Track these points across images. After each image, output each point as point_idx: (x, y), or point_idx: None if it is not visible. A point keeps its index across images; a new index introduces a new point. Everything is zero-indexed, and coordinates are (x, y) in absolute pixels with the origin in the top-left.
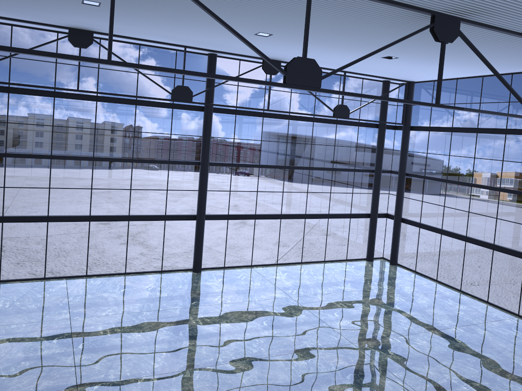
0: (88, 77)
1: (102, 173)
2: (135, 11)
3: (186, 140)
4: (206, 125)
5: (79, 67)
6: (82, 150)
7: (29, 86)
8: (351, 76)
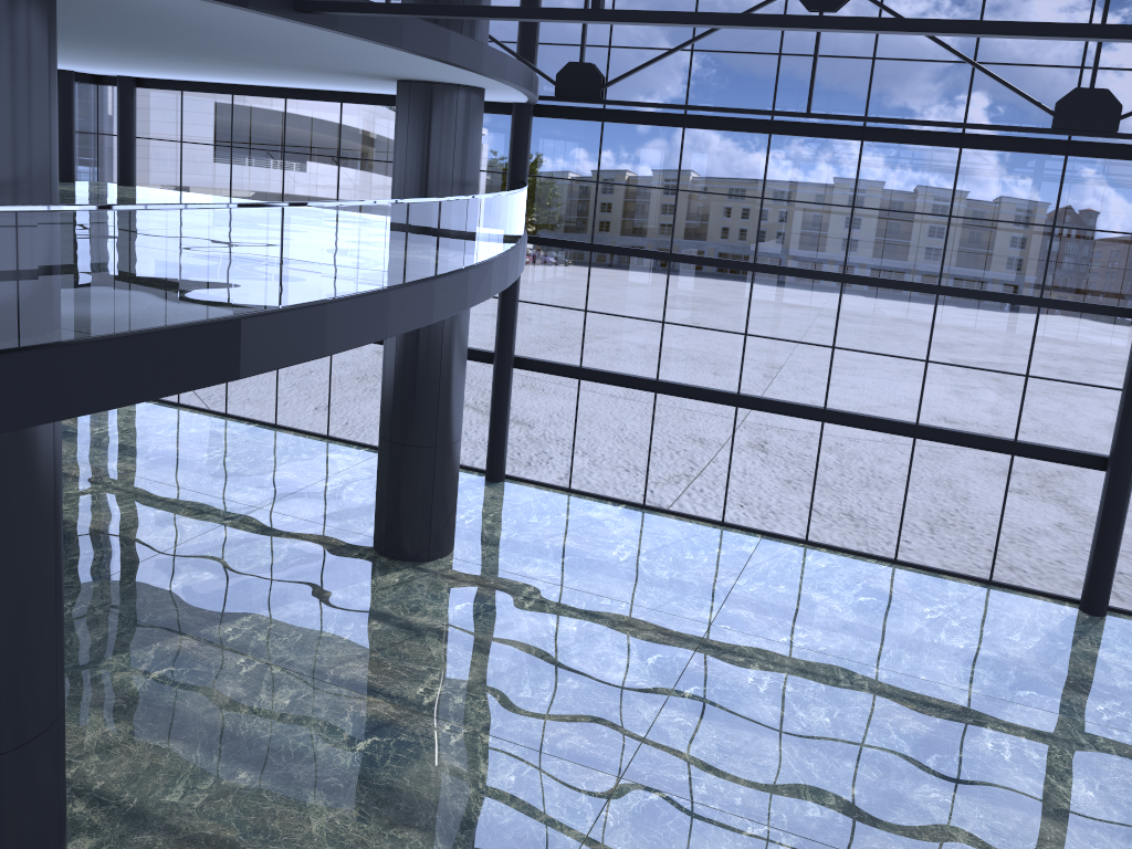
0: (1010, 96)
1: (1016, 321)
2: None
3: None
4: None
5: (814, 59)
6: (975, 264)
7: (709, 110)
8: None
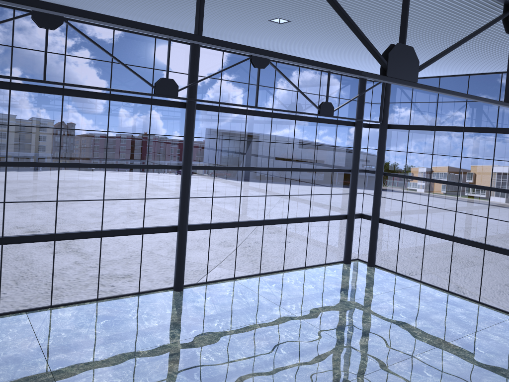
0: (1, 68)
1: (19, 174)
2: None
3: (113, 137)
4: (189, 124)
5: (46, 53)
6: None
7: None
8: (331, 72)
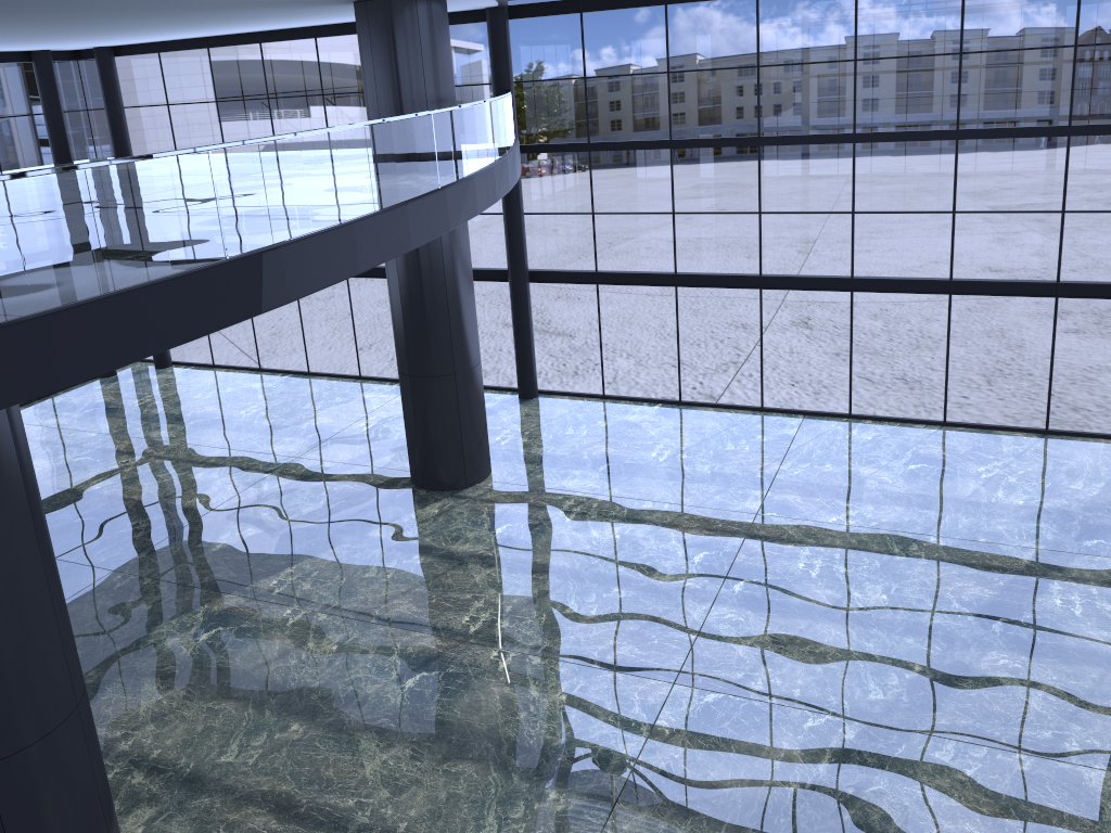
0: None
1: (1056, 158)
2: None
3: None
4: None
5: None
6: (1007, 105)
7: None
8: None
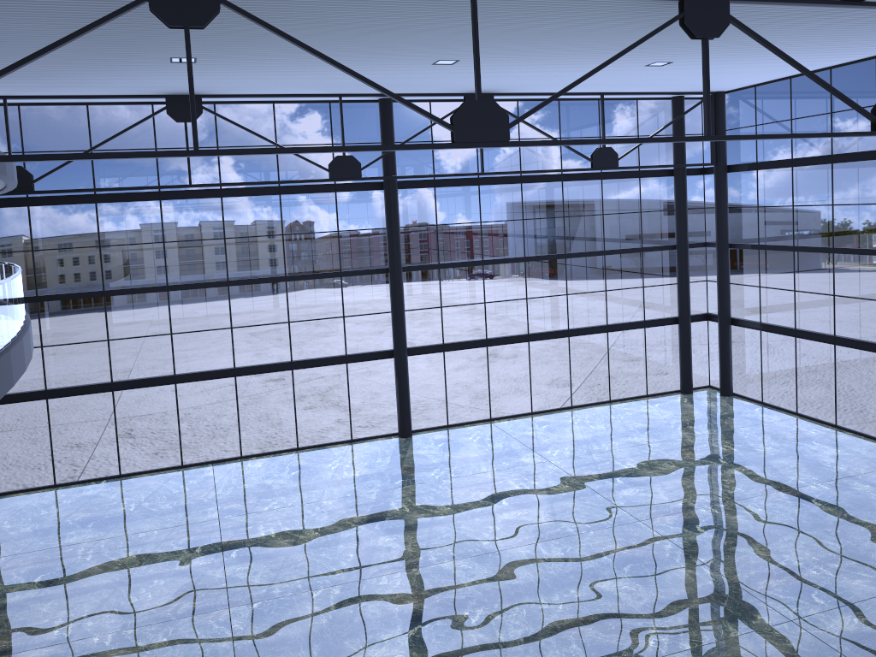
0: None
1: (267, 302)
2: (248, 61)
3: None
4: (389, 210)
5: None
6: (232, 269)
7: (122, 189)
8: (616, 98)
